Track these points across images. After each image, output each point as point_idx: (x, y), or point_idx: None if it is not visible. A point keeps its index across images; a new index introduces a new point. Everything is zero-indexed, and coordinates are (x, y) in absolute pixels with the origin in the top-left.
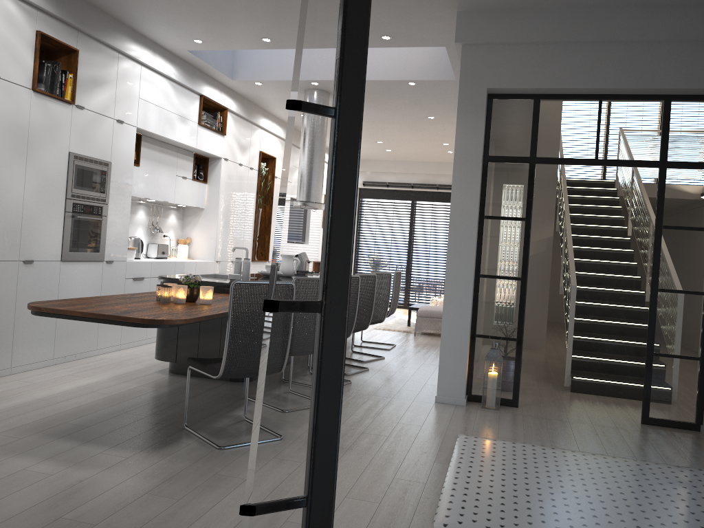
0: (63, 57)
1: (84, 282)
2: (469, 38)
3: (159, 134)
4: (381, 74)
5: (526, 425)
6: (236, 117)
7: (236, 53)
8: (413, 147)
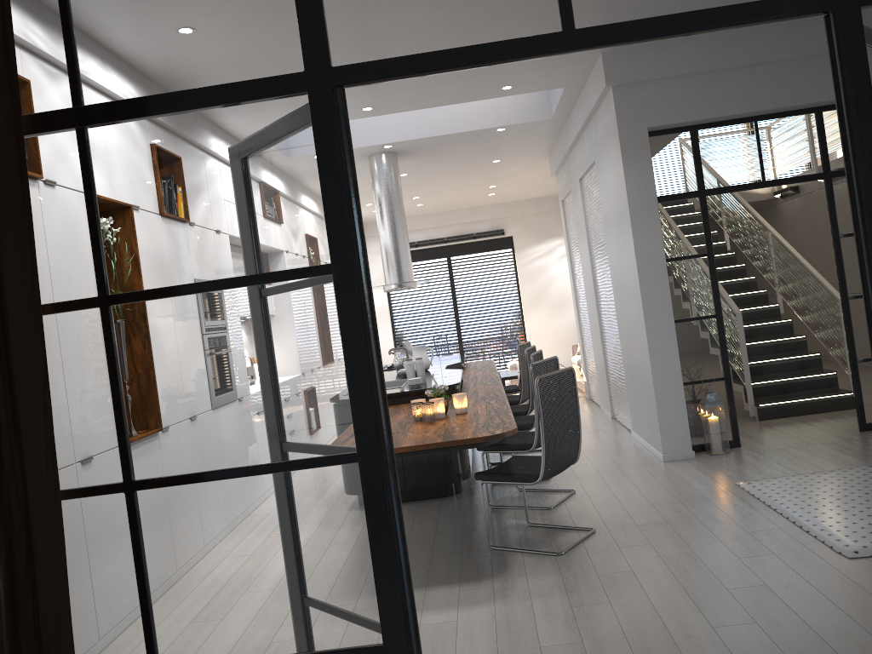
0: None
1: None
2: (620, 78)
3: None
4: (468, 124)
5: (773, 459)
6: None
7: None
8: (452, 196)
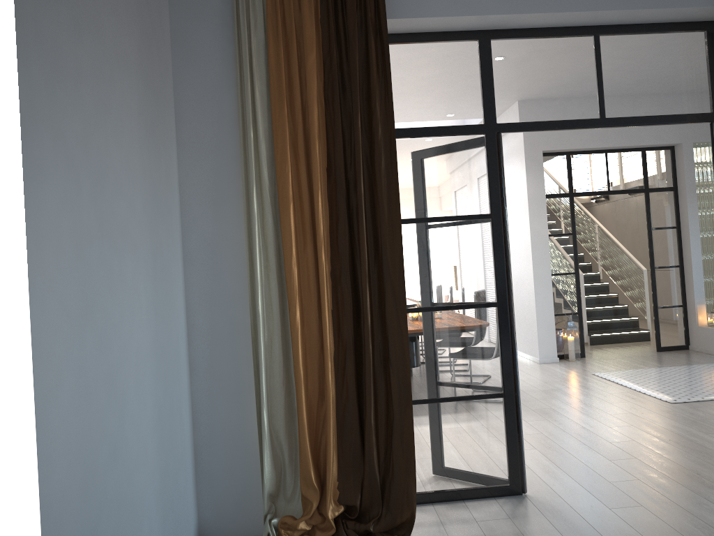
0: None
1: None
2: None
3: None
4: None
5: (609, 363)
6: None
7: None
8: None
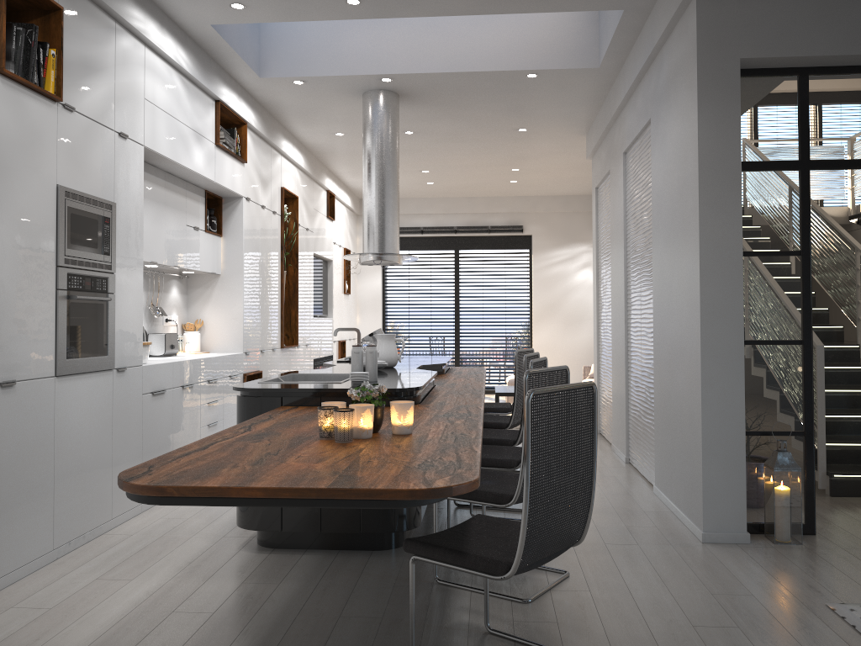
0: (34, 20)
1: (90, 409)
2: None
3: (171, 158)
4: (490, 62)
5: None
6: (255, 136)
7: (262, 37)
8: (467, 177)
